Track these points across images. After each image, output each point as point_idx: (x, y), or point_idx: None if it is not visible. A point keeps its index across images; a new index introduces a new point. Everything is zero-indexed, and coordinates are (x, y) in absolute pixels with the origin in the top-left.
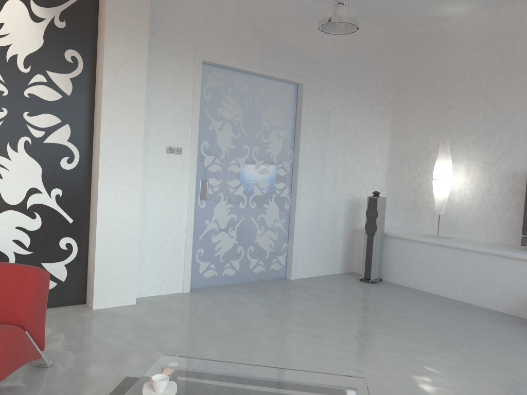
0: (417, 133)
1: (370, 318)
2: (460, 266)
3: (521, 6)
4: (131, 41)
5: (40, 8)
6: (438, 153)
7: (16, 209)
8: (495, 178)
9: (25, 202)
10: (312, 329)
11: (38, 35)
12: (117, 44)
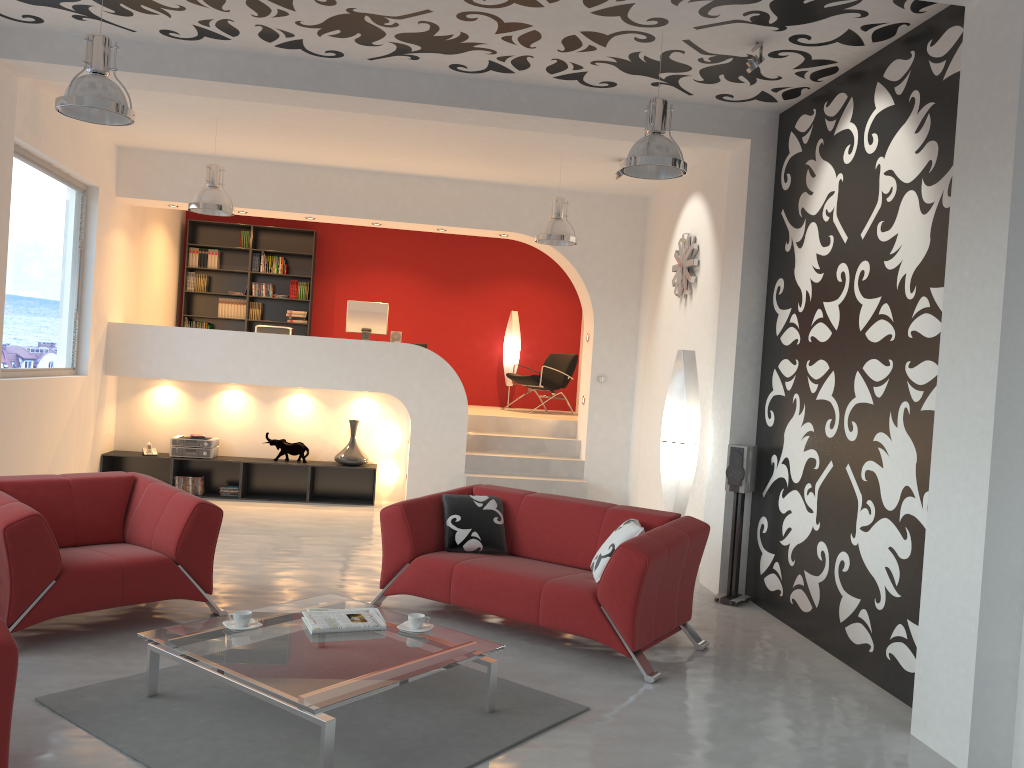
0: None
1: None
2: None
3: None
4: (985, 187)
5: (929, 188)
6: None
7: (890, 517)
8: None
9: (899, 509)
10: None
11: (926, 233)
12: (965, 205)
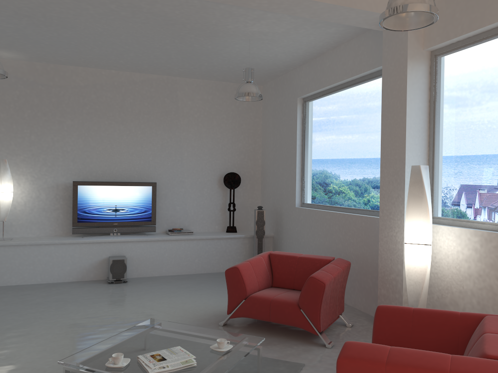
0: None
1: (22, 312)
2: (37, 258)
3: (53, 66)
4: None
5: None
6: (1, 170)
7: None
8: (43, 188)
9: None
10: (10, 333)
11: None
12: None
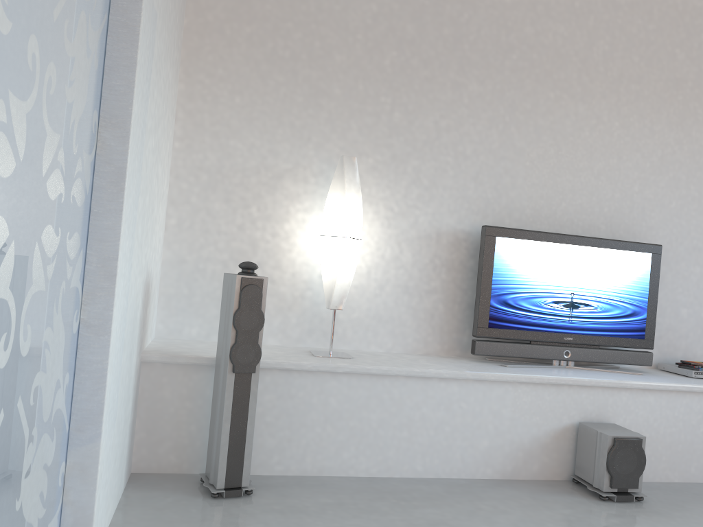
0: (248, 132)
1: None
2: (419, 411)
3: None
4: None
5: None
6: (345, 183)
7: None
8: (408, 239)
9: None
10: None
11: None
12: None
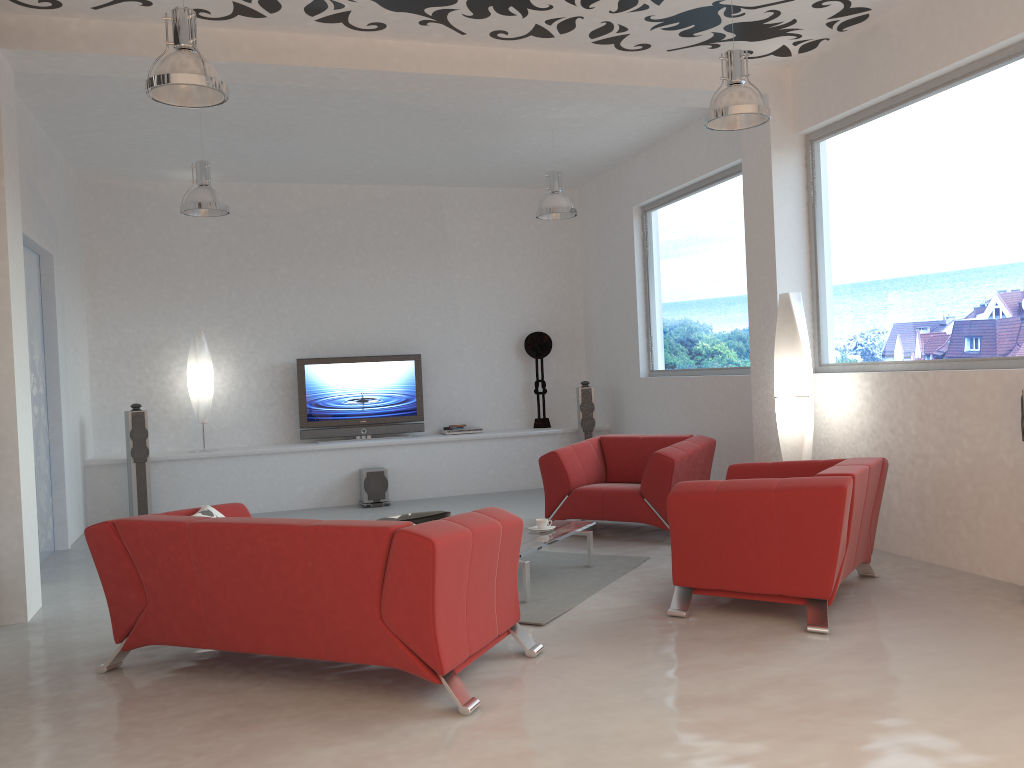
0: (136, 322)
1: None
2: (257, 474)
3: (256, 187)
4: (15, 206)
5: None
6: (196, 347)
7: None
8: (253, 373)
9: None
10: None
11: None
12: (10, 211)
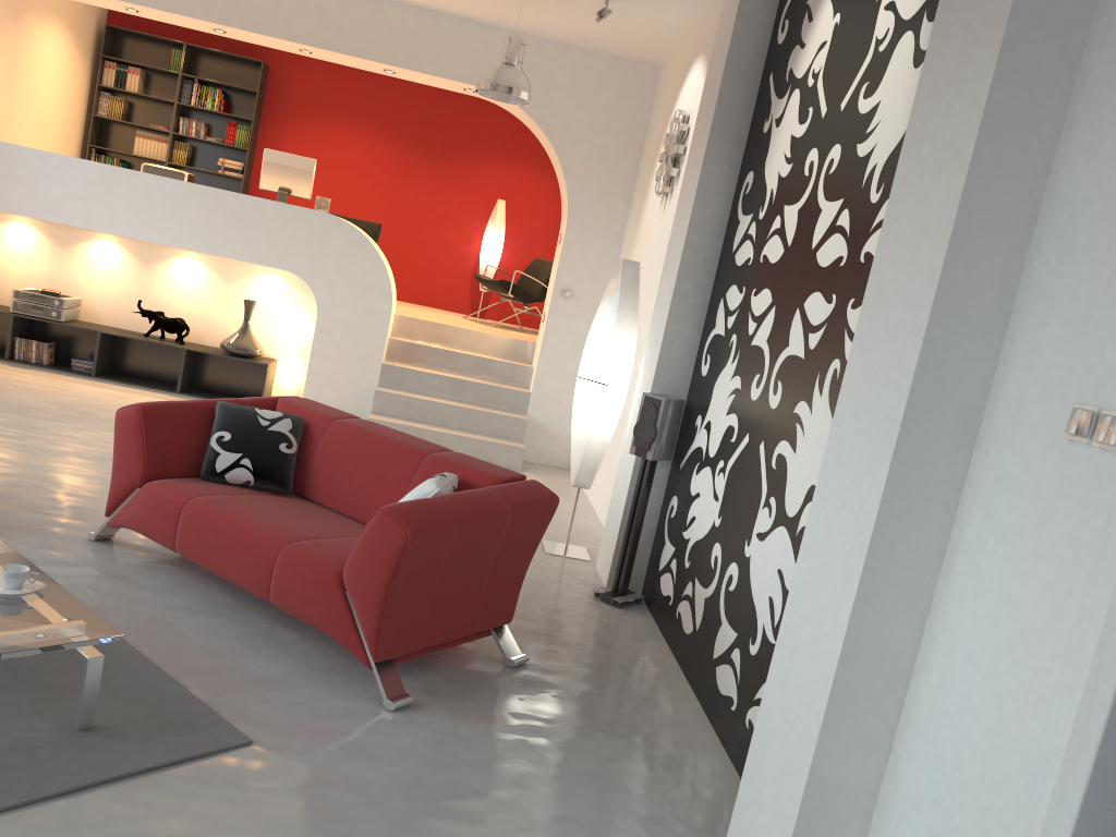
0: None
1: None
2: None
3: None
4: None
5: (931, 26)
6: None
7: (788, 527)
8: None
9: (799, 518)
10: None
11: (912, 99)
12: (948, 34)
